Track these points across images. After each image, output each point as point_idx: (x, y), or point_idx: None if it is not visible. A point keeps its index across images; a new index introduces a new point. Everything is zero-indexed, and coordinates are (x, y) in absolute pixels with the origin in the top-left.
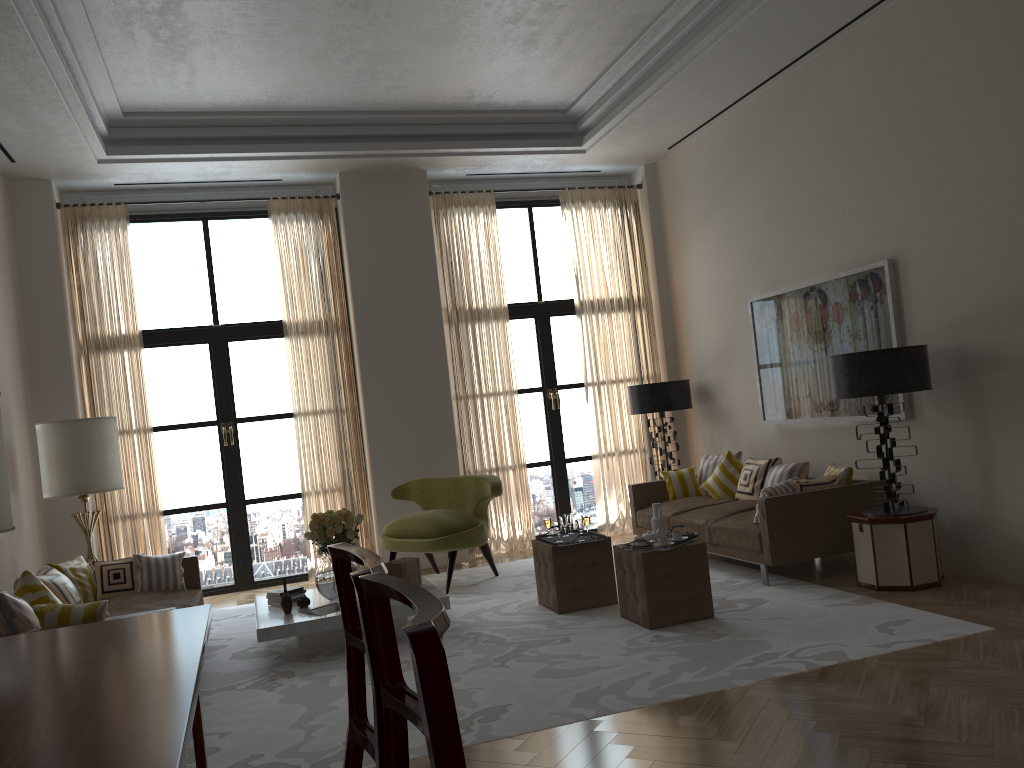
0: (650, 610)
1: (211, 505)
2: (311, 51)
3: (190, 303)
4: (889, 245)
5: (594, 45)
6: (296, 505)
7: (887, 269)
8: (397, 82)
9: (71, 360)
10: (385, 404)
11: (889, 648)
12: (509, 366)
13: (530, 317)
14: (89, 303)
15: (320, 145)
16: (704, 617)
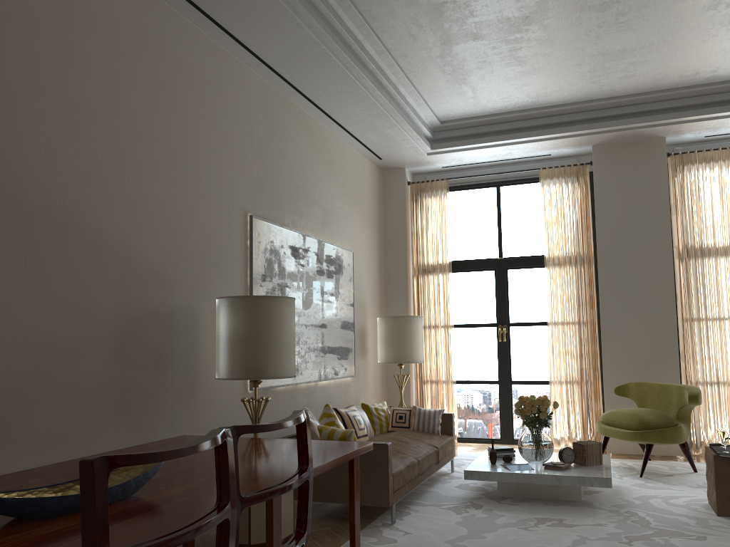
0: None
1: (488, 381)
2: (549, 62)
3: (484, 243)
4: None
5: None
6: (547, 389)
7: None
8: (625, 73)
9: (408, 279)
10: (617, 320)
11: None
12: None
13: None
14: (421, 243)
15: (572, 127)
16: None
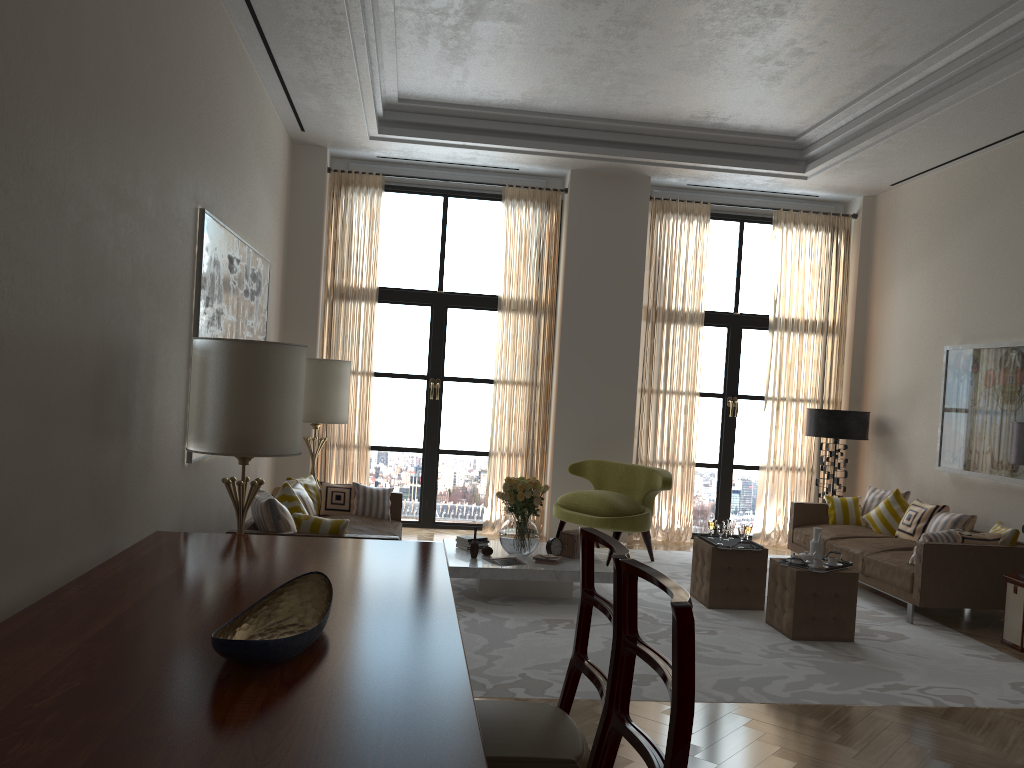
0: (794, 622)
1: (410, 448)
2: (572, 68)
3: (421, 269)
4: None
5: (836, 87)
6: (481, 462)
7: None
8: (642, 99)
9: (318, 305)
10: (576, 386)
11: (1017, 705)
12: (695, 370)
13: (723, 326)
14: (340, 258)
15: (560, 145)
16: (844, 639)
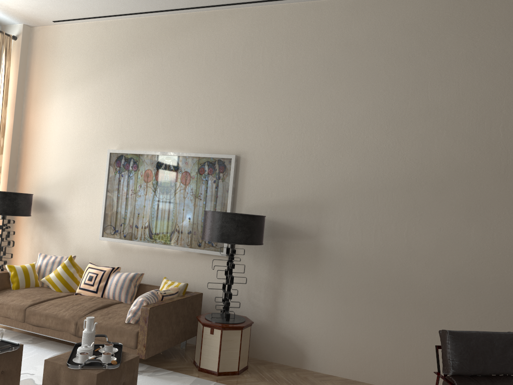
0: None
1: None
2: None
3: None
4: (236, 147)
5: None
6: None
7: (234, 161)
8: None
9: None
10: None
11: None
12: None
13: None
14: None
15: None
16: None
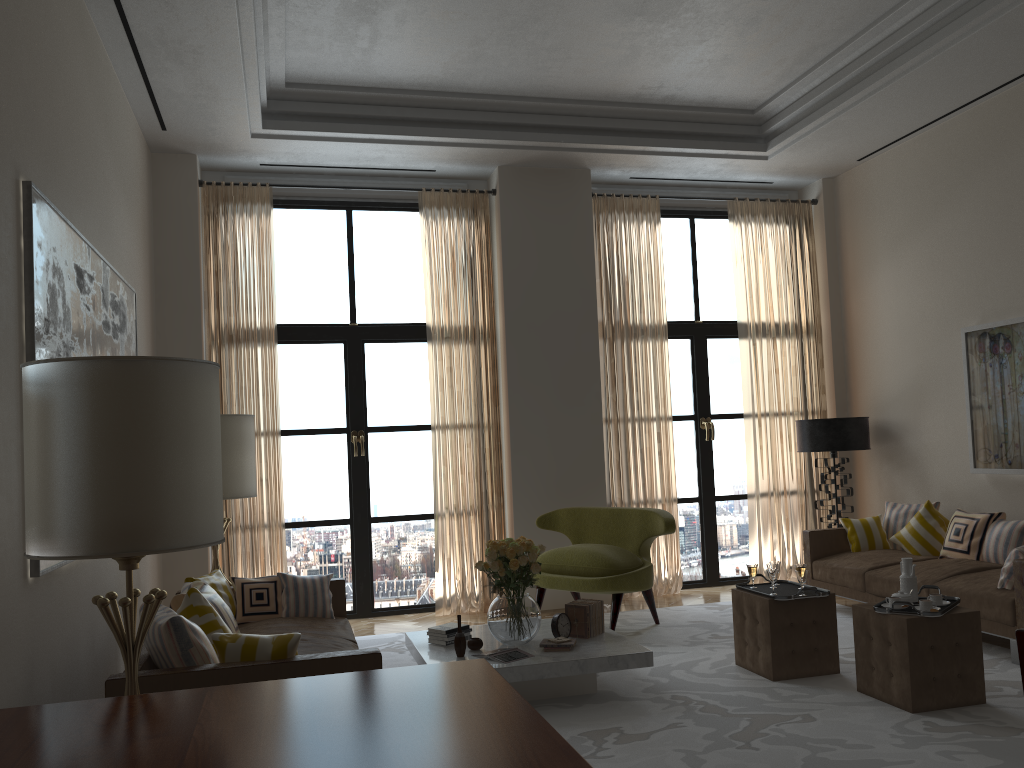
0: (913, 689)
1: (334, 520)
2: (511, 18)
3: (327, 298)
4: None
5: (820, 30)
6: (424, 527)
7: None
8: (588, 64)
9: (202, 351)
10: (531, 422)
11: None
12: (665, 389)
13: (686, 337)
14: (225, 290)
15: (488, 132)
16: (975, 702)
